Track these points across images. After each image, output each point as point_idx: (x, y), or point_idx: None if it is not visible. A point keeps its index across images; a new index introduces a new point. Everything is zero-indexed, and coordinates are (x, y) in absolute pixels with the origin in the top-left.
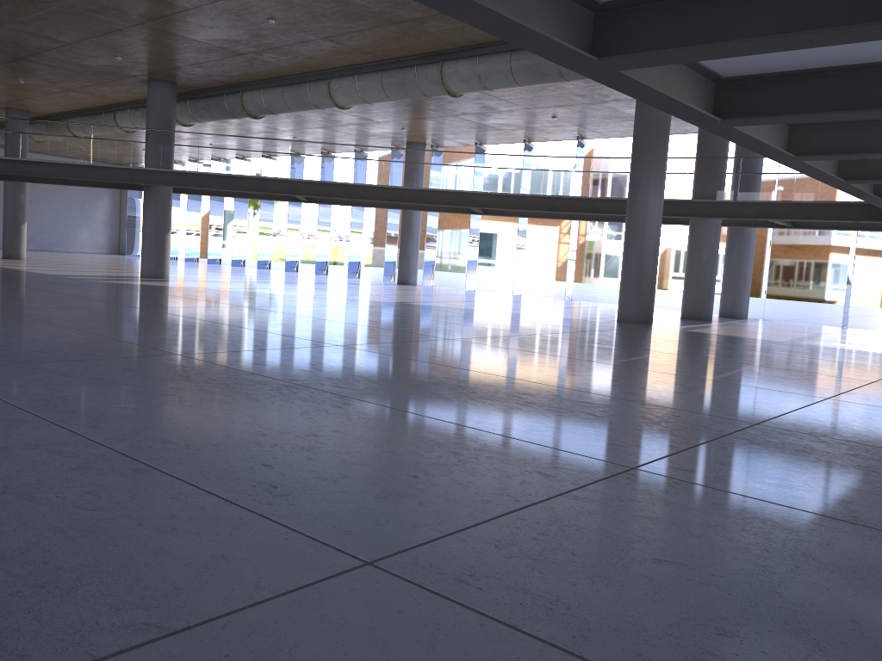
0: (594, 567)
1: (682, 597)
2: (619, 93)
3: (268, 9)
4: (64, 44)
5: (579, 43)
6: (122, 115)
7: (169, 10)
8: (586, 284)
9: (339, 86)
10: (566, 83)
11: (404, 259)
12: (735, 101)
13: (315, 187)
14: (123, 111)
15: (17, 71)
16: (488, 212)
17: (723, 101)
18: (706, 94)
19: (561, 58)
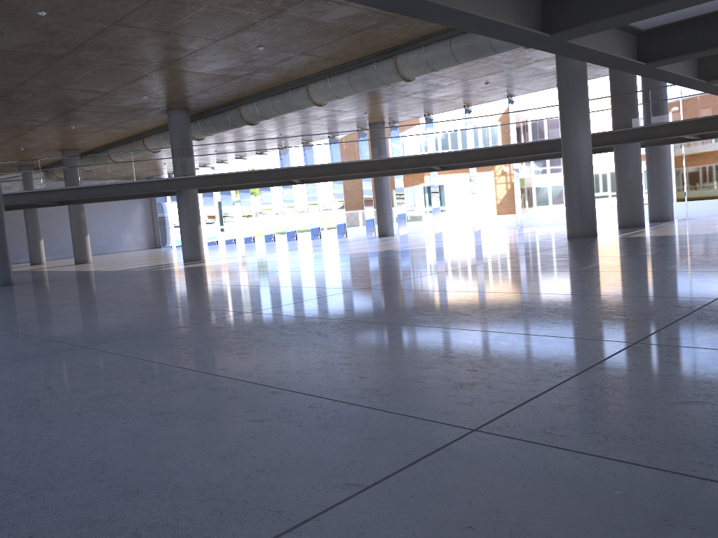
0: (640, 412)
1: (715, 423)
2: (539, 55)
3: (257, 39)
4: (104, 93)
5: (533, 25)
6: (149, 140)
7: (182, 54)
8: (527, 213)
9: (316, 89)
10: (495, 55)
11: (381, 216)
12: (655, 47)
13: (307, 170)
14: (149, 137)
15: (69, 119)
16: (445, 167)
17: (644, 49)
18: (631, 45)
19: (521, 39)
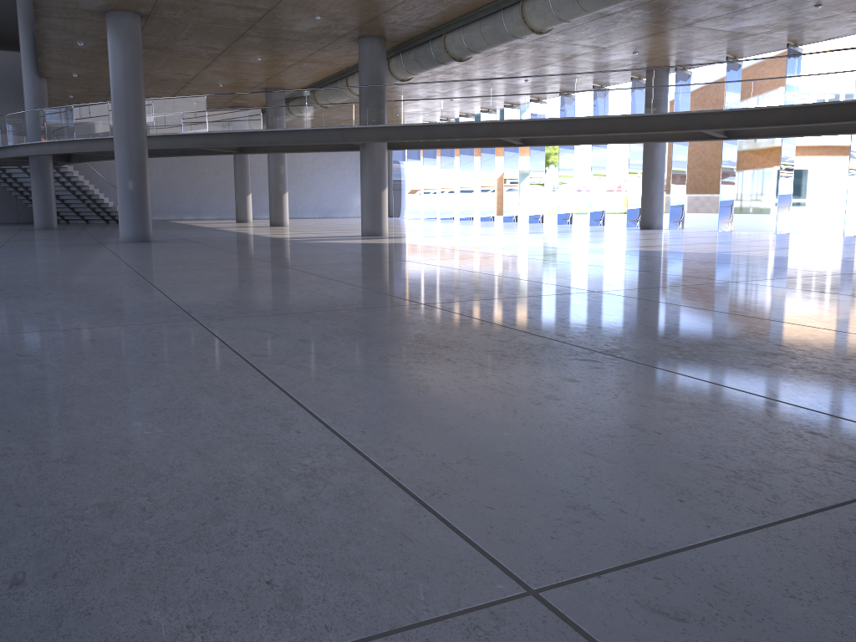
0: None
1: None
2: None
3: None
4: (265, 11)
5: None
6: (352, 80)
7: None
8: None
9: (532, 7)
10: None
11: (646, 201)
12: None
13: (520, 126)
14: (353, 75)
15: (249, 48)
16: (734, 135)
17: None
18: None
19: None
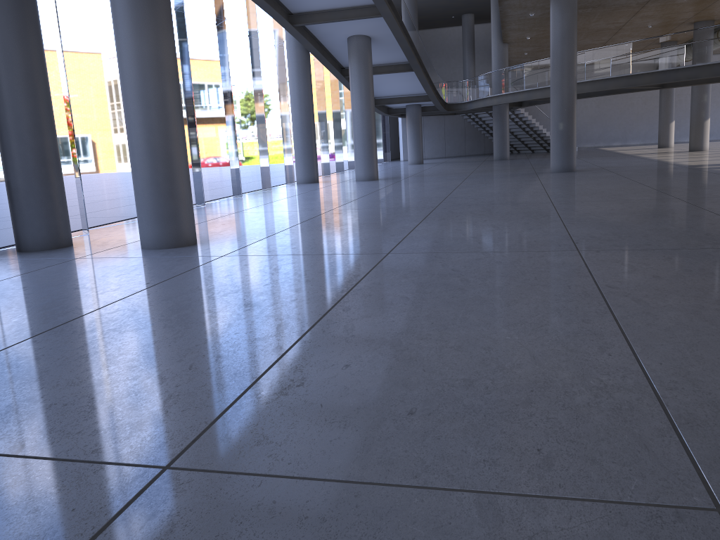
0: None
1: None
2: None
3: None
4: None
5: None
6: None
7: None
8: None
9: None
10: None
11: None
12: None
13: None
14: None
15: None
16: None
17: None
18: None
19: None
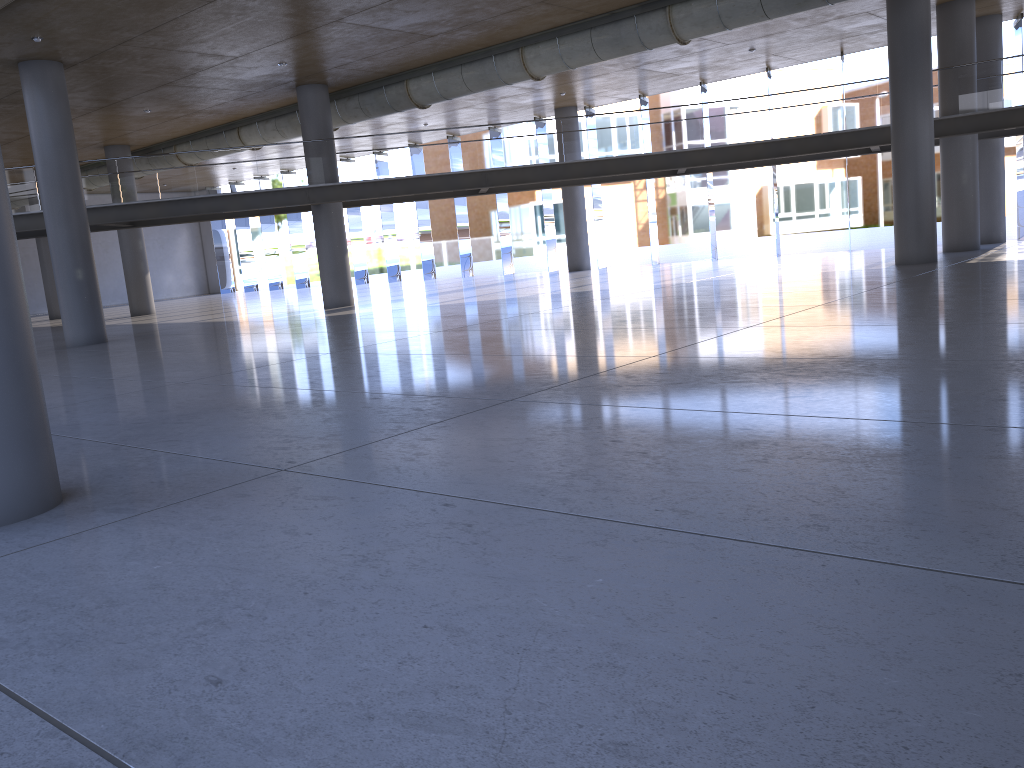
0: None
1: None
2: (848, 9)
3: None
4: (229, 59)
5: None
6: (249, 131)
7: None
8: (734, 240)
9: (536, 54)
10: None
11: (573, 242)
12: None
13: (510, 174)
14: (249, 126)
15: (151, 99)
16: (688, 170)
17: None
18: None
19: None
